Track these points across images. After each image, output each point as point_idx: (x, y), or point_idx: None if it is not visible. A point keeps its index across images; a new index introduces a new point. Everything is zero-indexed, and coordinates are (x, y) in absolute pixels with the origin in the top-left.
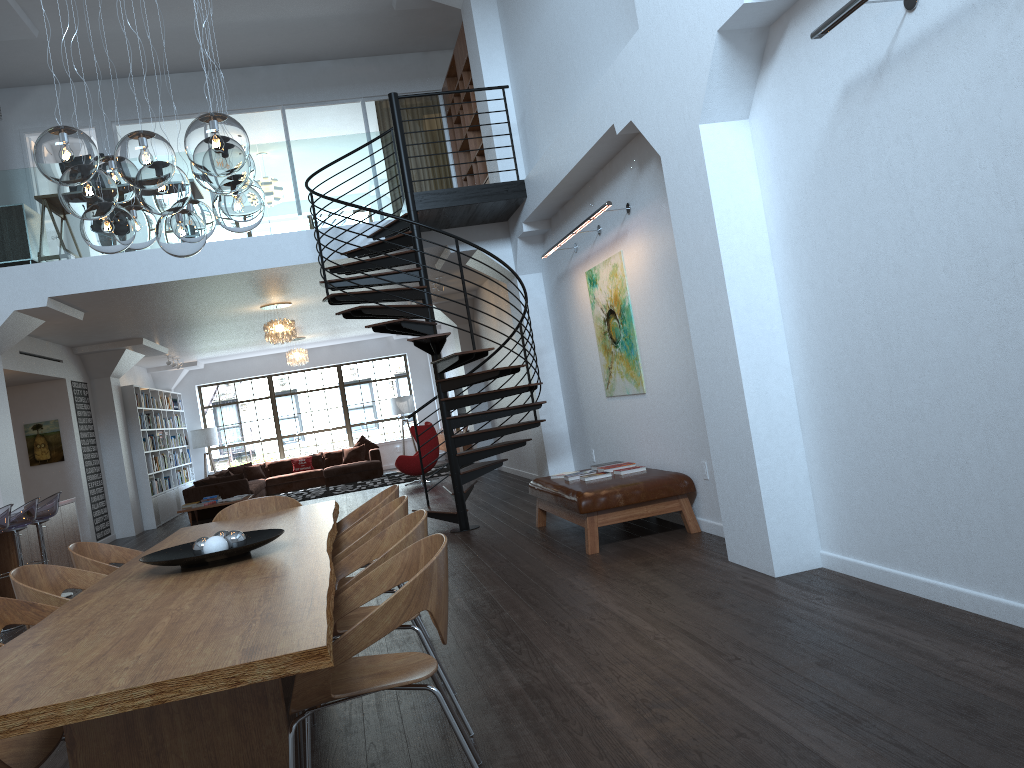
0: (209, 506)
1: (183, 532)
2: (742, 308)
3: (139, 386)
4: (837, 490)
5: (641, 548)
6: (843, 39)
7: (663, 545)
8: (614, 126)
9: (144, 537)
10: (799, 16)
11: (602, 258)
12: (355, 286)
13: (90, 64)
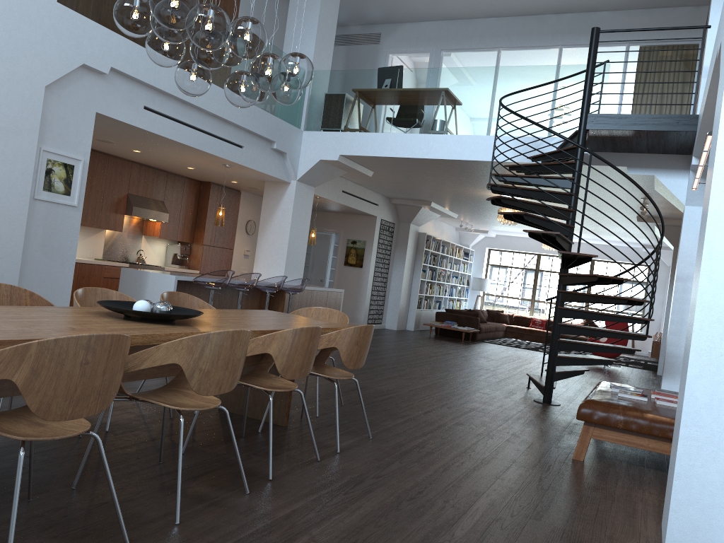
0: (443, 327)
1: (250, 310)
2: (720, 251)
3: (432, 235)
4: None
5: (620, 475)
6: None
7: (643, 482)
8: (717, 50)
9: (396, 332)
10: None
11: None
12: (519, 183)
13: (434, 8)
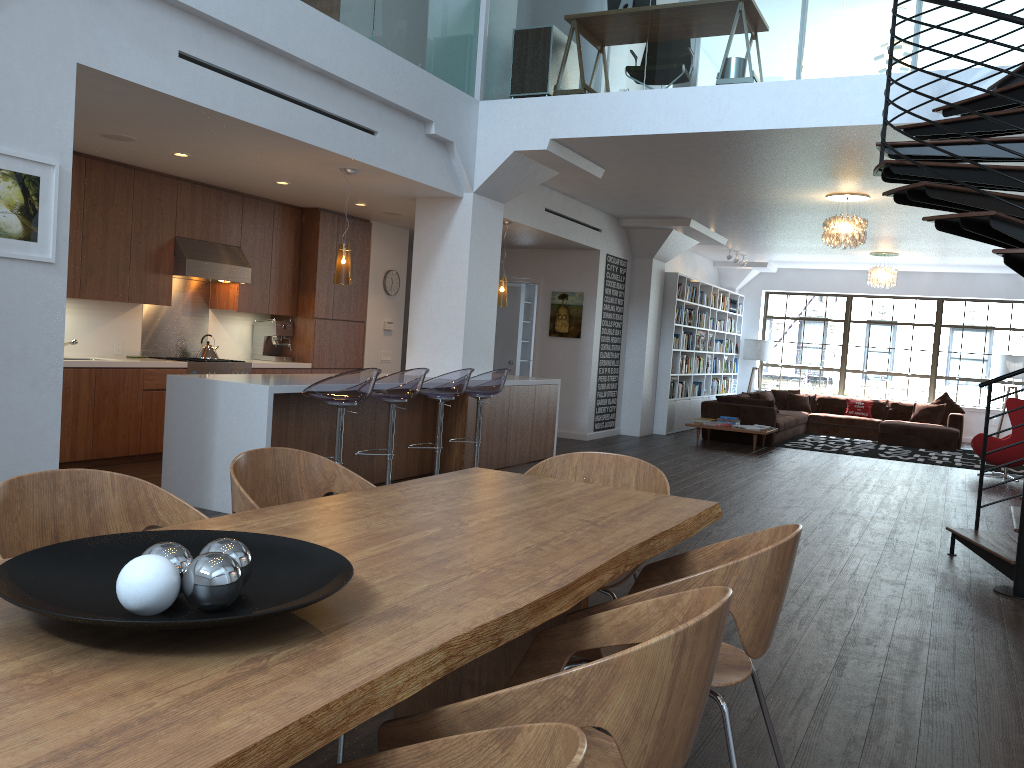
0: (720, 428)
1: (445, 478)
2: None
3: (686, 276)
4: None
5: None
6: None
7: None
8: None
9: (642, 442)
10: None
11: None
12: (936, 158)
13: None
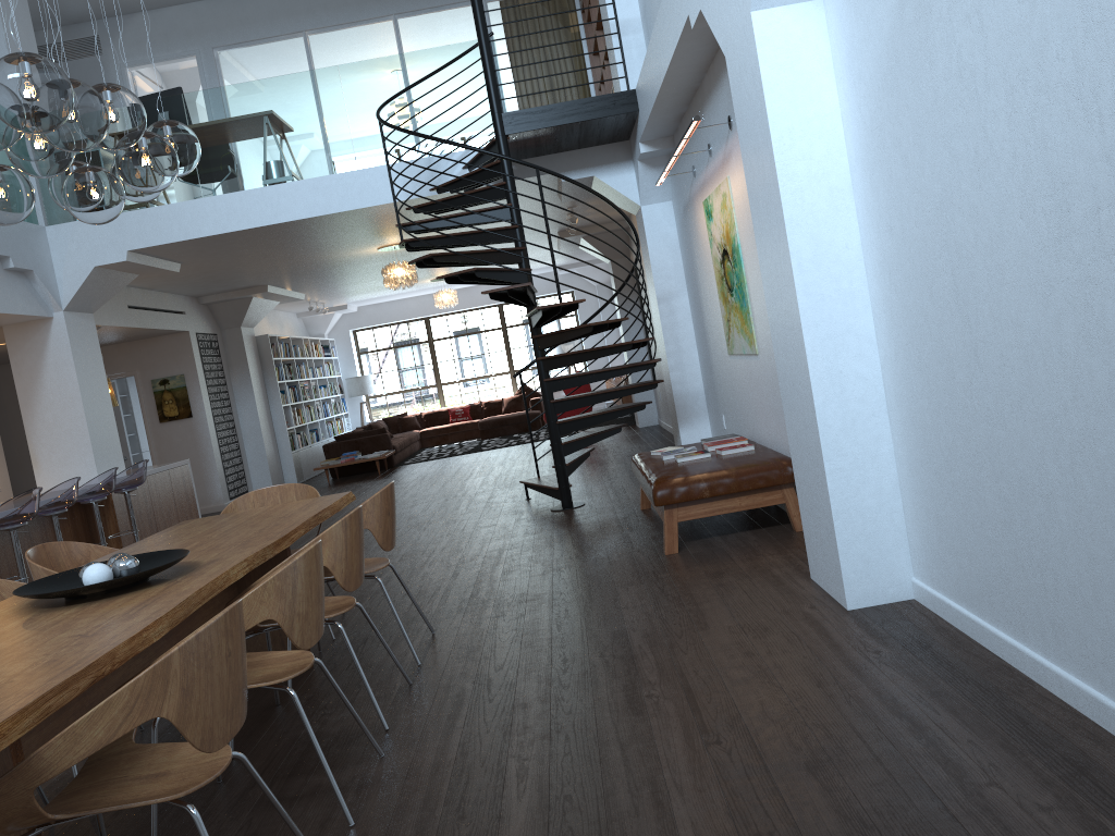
0: (345, 464)
1: (172, 529)
2: (808, 260)
3: (276, 335)
4: (925, 505)
5: (727, 550)
6: None
7: (754, 547)
8: (689, 18)
9: None
10: None
11: (714, 185)
12: (438, 228)
13: None
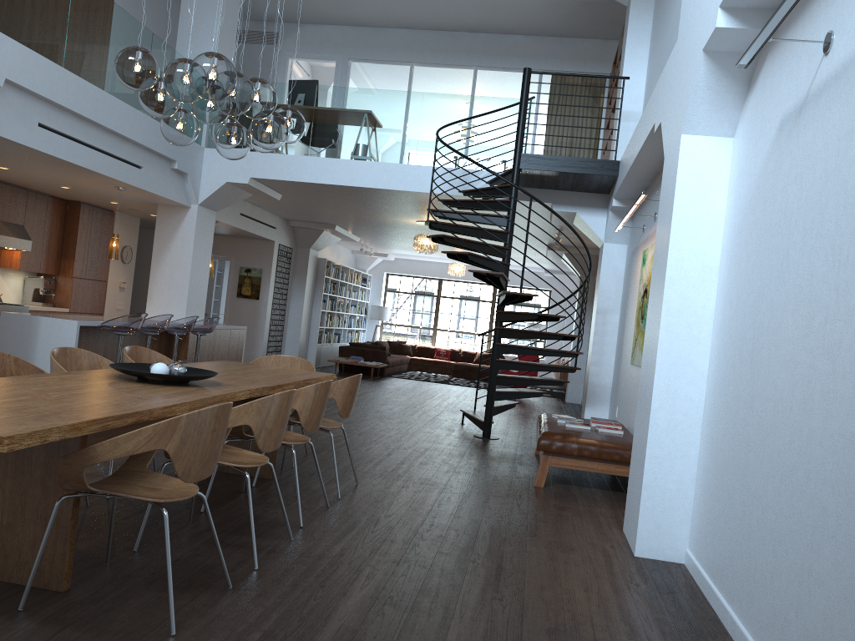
0: (350, 363)
1: (215, 362)
2: (674, 308)
3: (332, 261)
4: (705, 498)
5: (577, 496)
6: (789, 74)
7: (596, 500)
8: (654, 125)
9: None
10: (774, 47)
11: (652, 242)
12: (455, 219)
13: (342, 13)
